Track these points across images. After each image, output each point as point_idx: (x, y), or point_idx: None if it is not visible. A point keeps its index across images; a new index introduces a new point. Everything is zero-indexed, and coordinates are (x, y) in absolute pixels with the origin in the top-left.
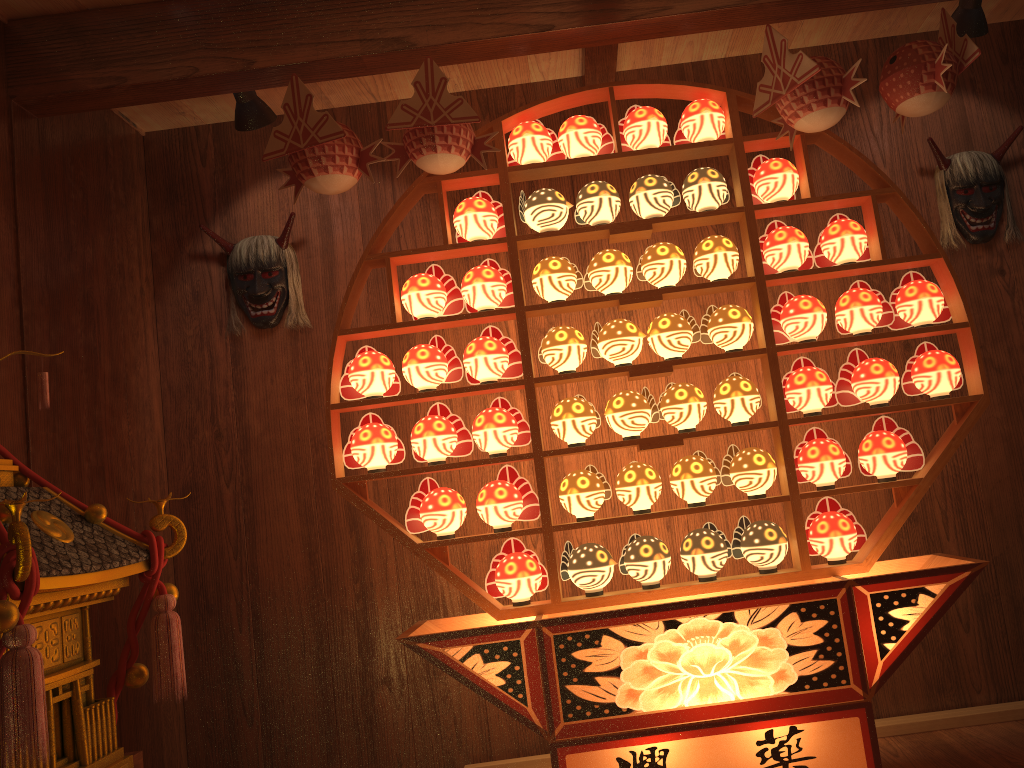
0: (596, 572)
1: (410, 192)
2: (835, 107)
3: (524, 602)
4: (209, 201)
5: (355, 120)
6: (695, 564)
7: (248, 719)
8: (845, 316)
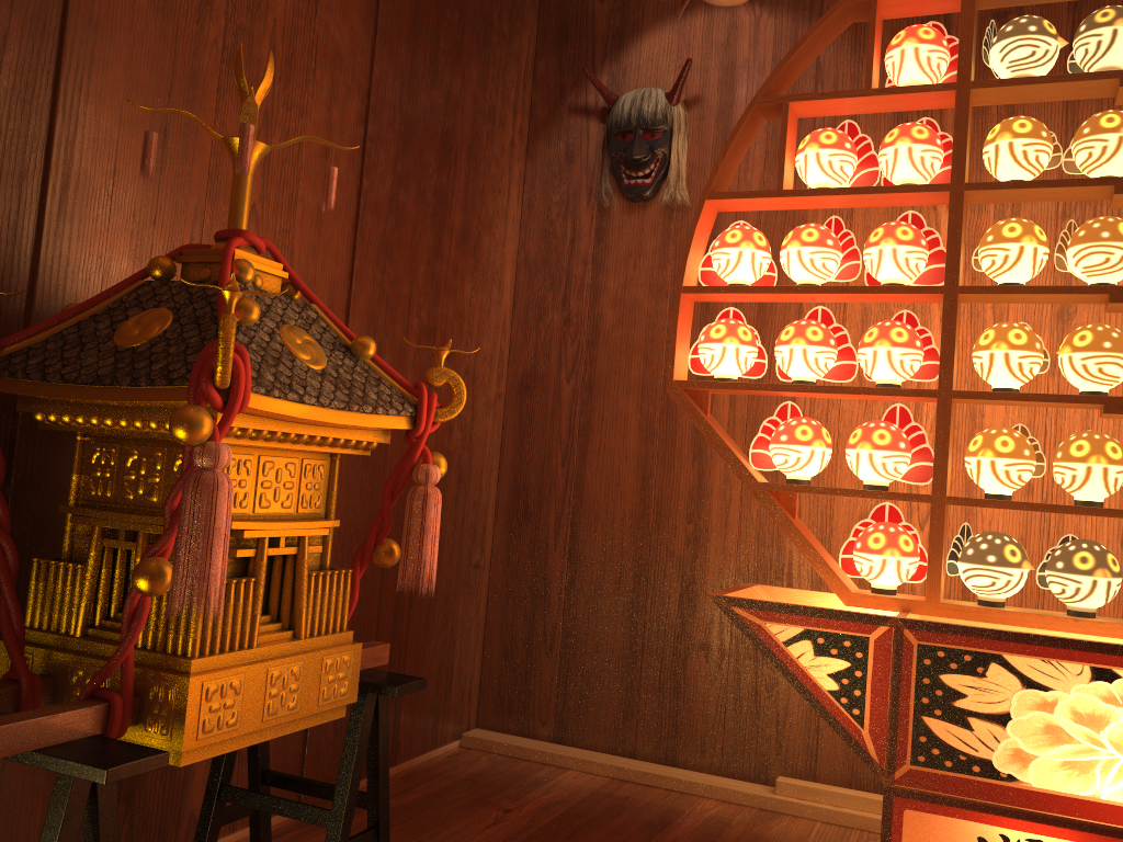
0: (999, 574)
1: (831, 14)
2: None
3: (887, 591)
4: (600, 44)
5: None
6: None
7: (547, 648)
8: None
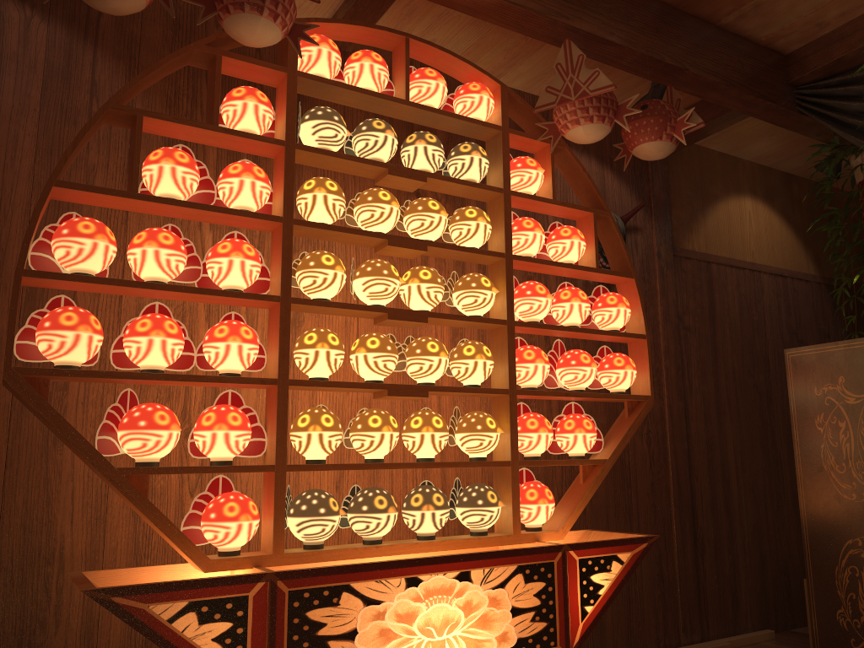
0: (328, 521)
1: (183, 53)
2: (608, 126)
3: (236, 552)
4: None
5: None
6: (423, 521)
7: None
8: (565, 308)
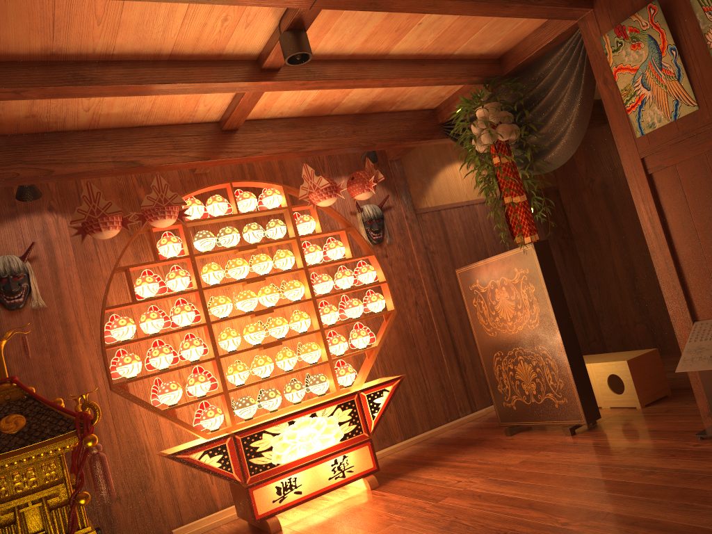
0: (251, 408)
1: (136, 234)
2: (334, 198)
3: (217, 429)
4: None
5: (62, 187)
6: (293, 396)
7: None
8: (340, 281)
